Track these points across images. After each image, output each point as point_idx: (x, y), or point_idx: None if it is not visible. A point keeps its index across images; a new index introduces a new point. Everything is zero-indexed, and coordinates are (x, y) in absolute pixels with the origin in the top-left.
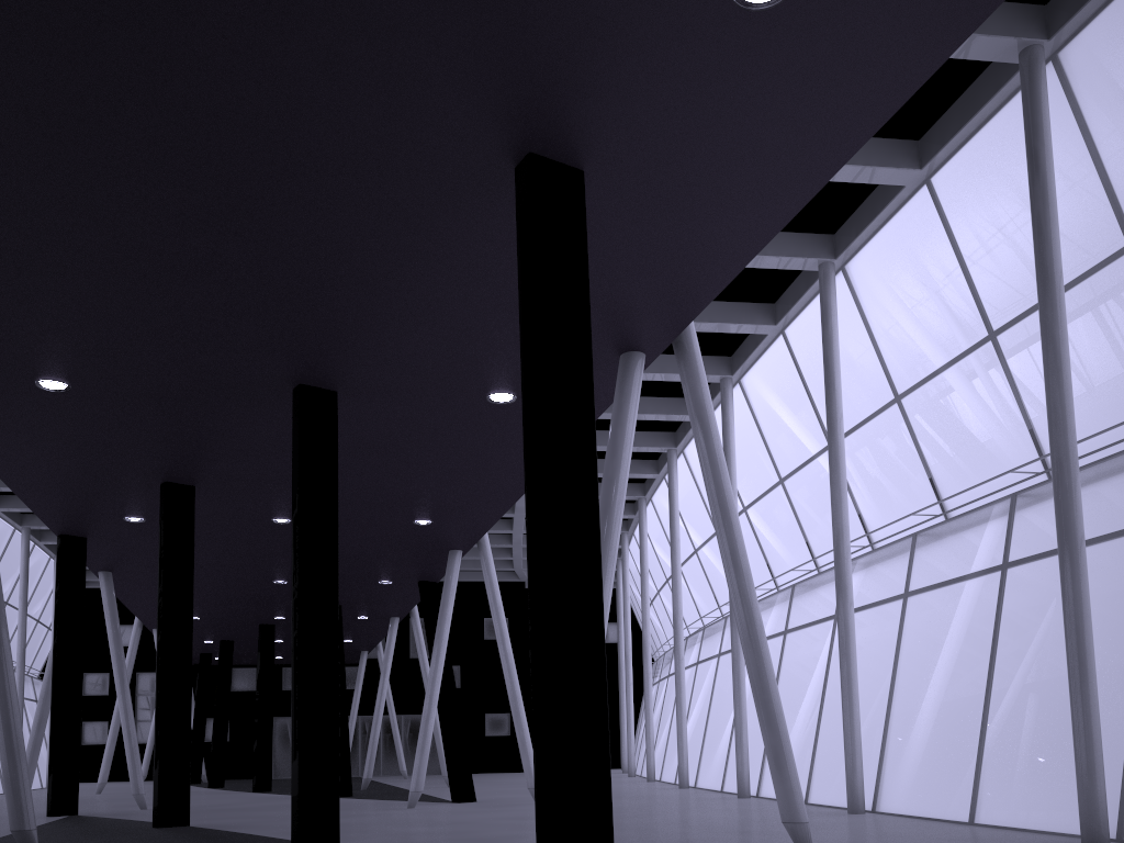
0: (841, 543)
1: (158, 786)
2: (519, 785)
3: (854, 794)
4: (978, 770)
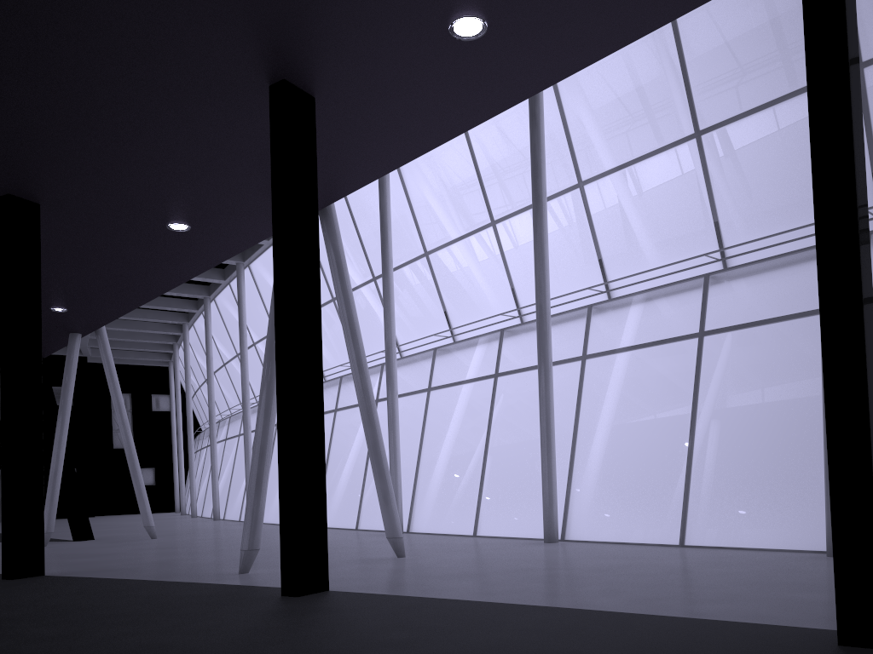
0: (391, 352)
1: None
2: (107, 527)
3: None
4: (479, 503)
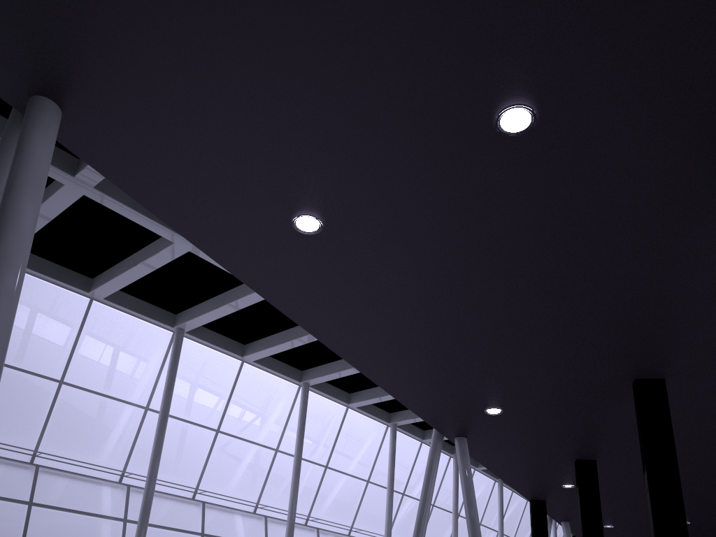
0: None
1: None
2: None
3: None
4: None
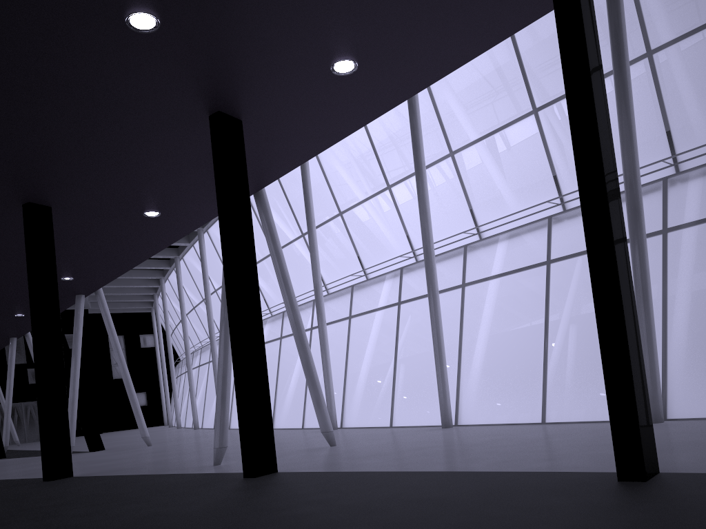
0: (318, 291)
1: None
2: (113, 440)
3: (332, 420)
4: (393, 401)
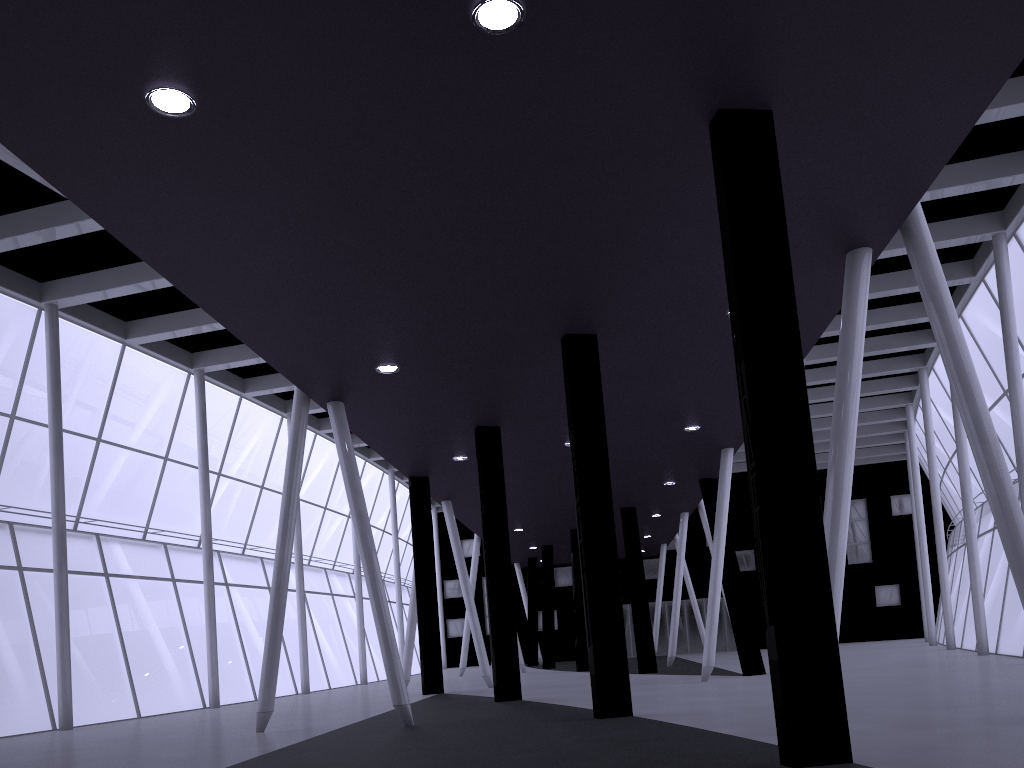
0: None
1: (495, 669)
2: None
3: None
4: None
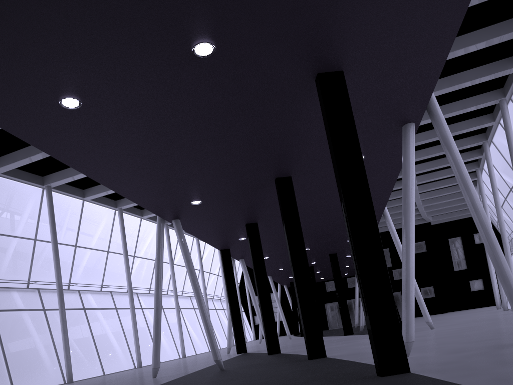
0: None
1: (266, 339)
2: (434, 320)
3: None
4: None
